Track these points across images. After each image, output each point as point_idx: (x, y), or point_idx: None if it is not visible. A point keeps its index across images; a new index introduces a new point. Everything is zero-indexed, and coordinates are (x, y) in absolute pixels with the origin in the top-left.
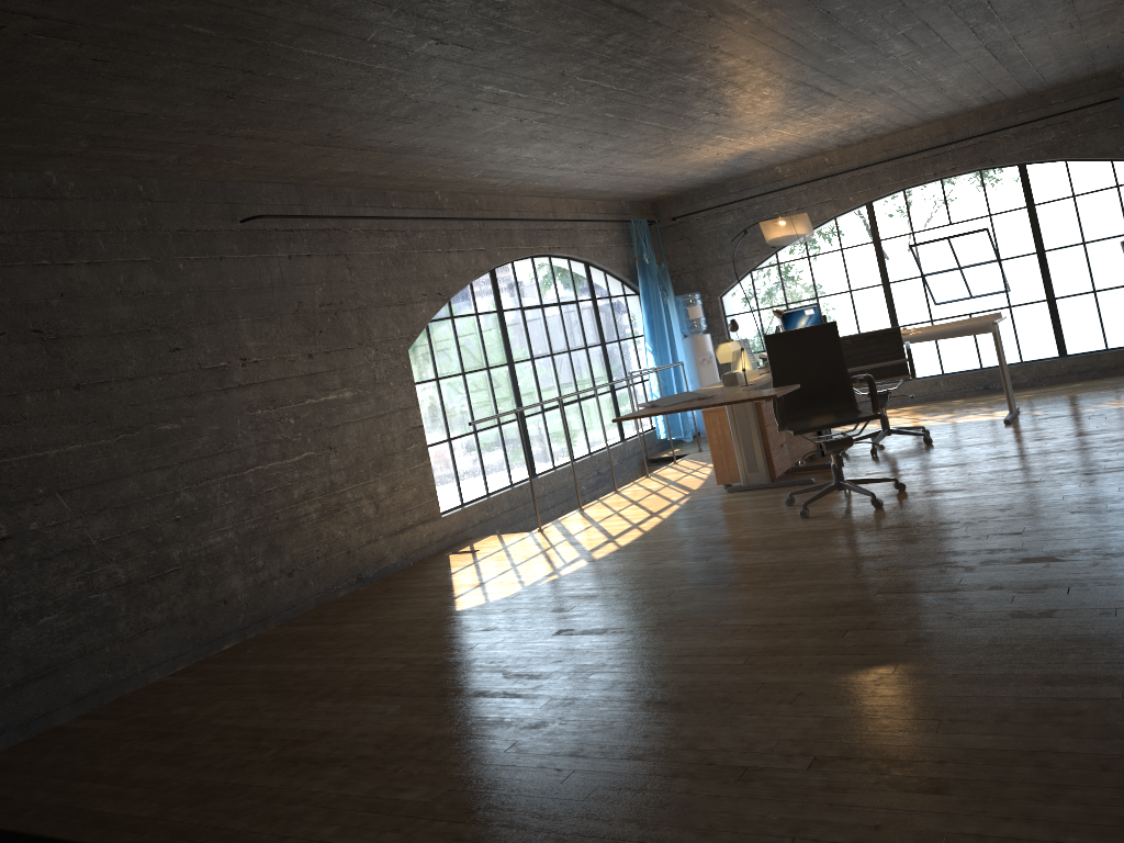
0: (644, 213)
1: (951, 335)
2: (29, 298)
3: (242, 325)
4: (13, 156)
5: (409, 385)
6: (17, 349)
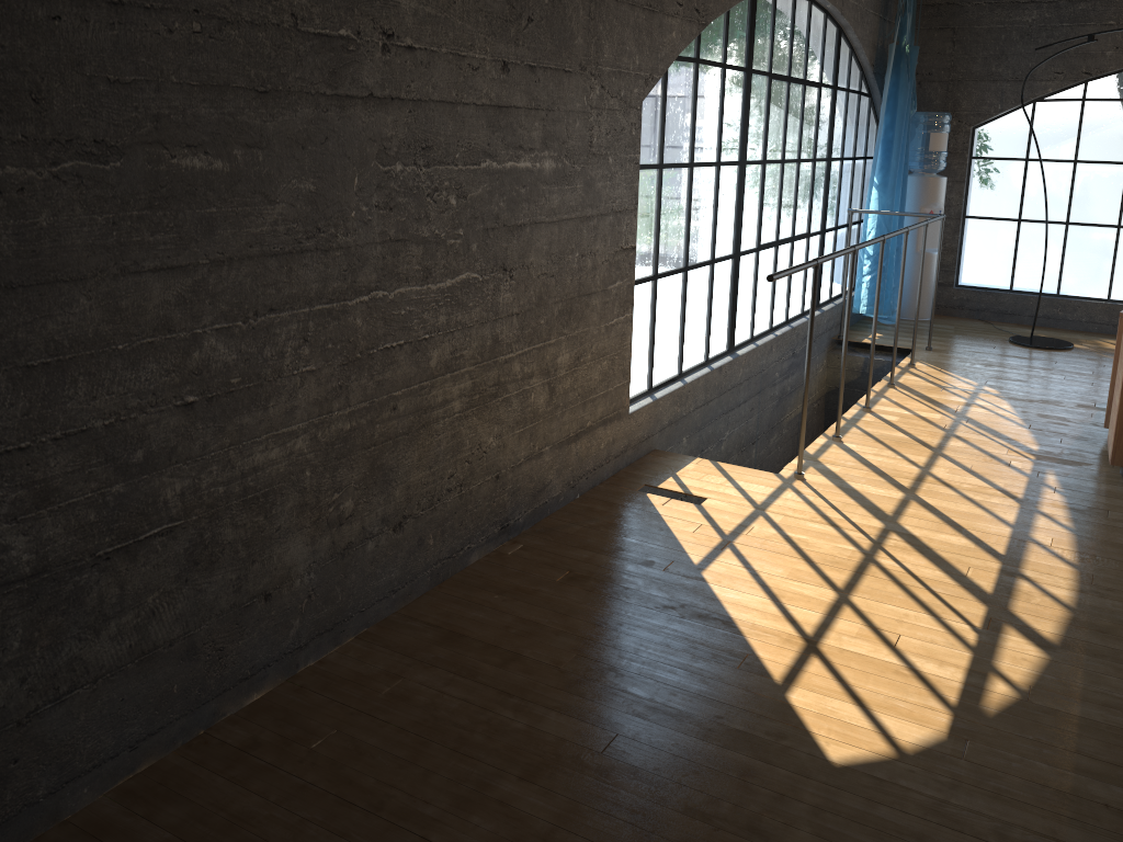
0: None
1: None
2: None
3: None
4: None
5: (632, 170)
6: None
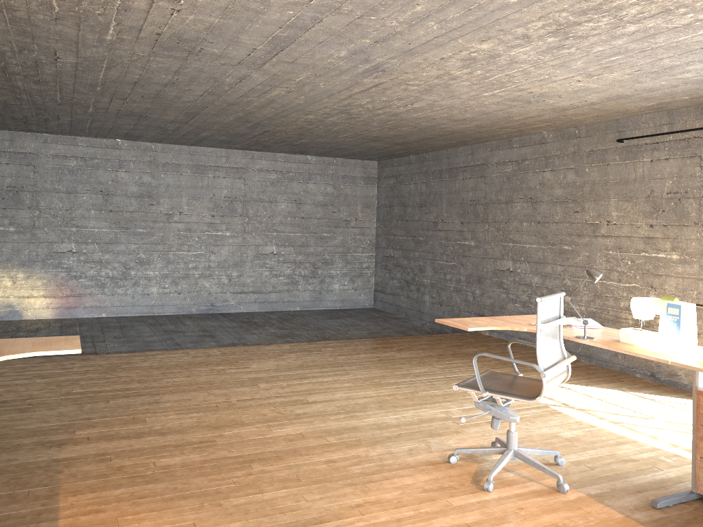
0: None
1: None
2: (530, 185)
3: (611, 202)
4: (513, 133)
5: None
6: (524, 204)
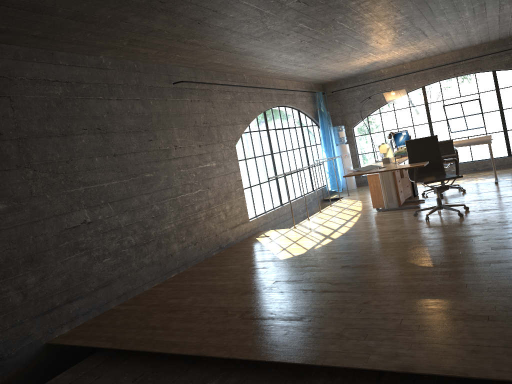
0: (319, 89)
1: (472, 144)
2: (95, 113)
3: (174, 130)
4: (93, 47)
5: (236, 161)
6: (91, 136)
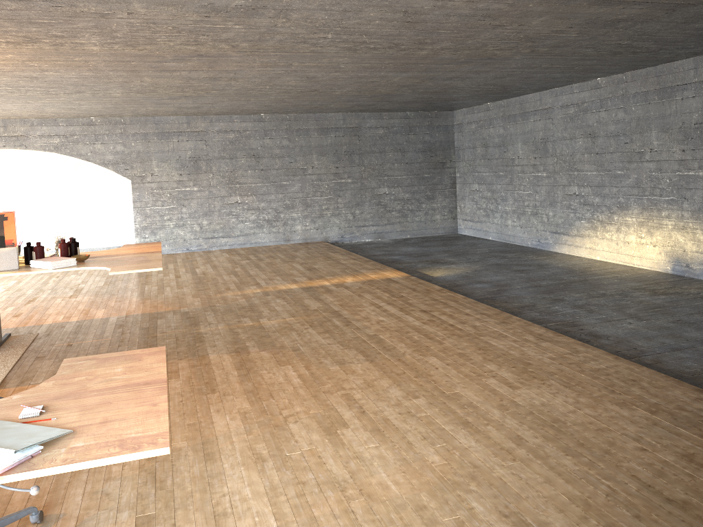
0: None
1: None
2: None
3: None
4: None
5: None
6: None
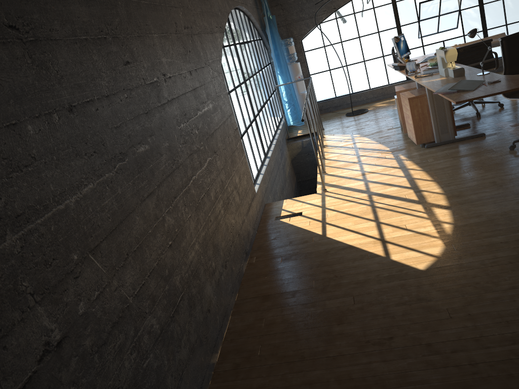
0: None
1: (498, 45)
2: None
3: (155, 40)
4: None
5: (227, 97)
6: None
